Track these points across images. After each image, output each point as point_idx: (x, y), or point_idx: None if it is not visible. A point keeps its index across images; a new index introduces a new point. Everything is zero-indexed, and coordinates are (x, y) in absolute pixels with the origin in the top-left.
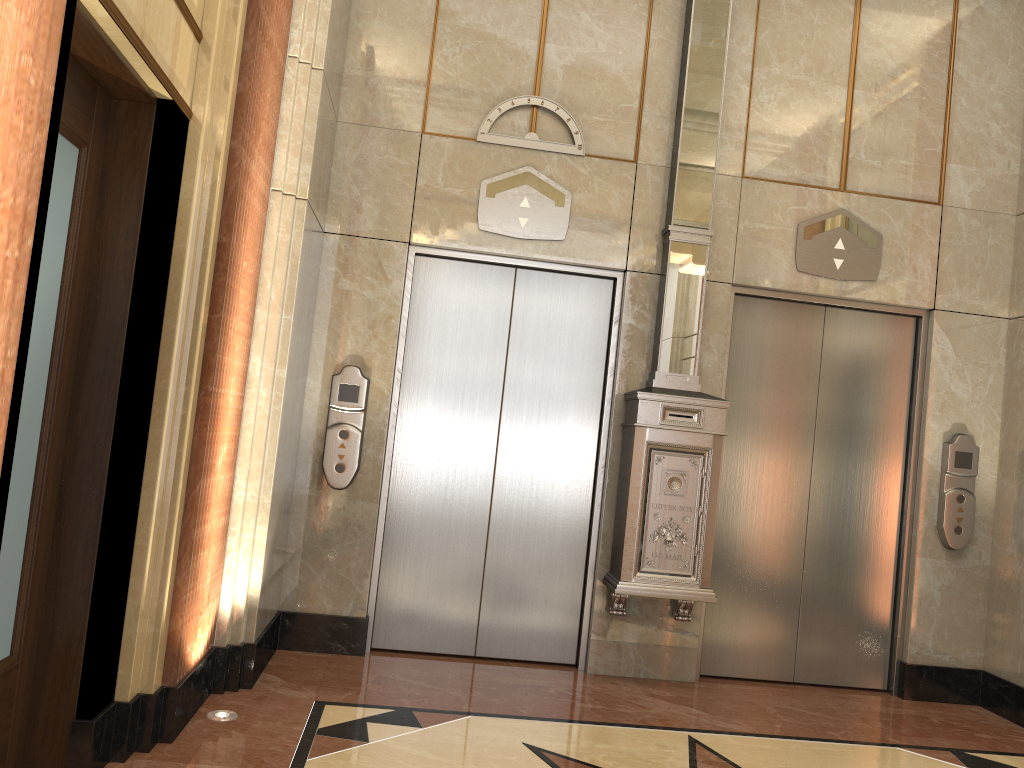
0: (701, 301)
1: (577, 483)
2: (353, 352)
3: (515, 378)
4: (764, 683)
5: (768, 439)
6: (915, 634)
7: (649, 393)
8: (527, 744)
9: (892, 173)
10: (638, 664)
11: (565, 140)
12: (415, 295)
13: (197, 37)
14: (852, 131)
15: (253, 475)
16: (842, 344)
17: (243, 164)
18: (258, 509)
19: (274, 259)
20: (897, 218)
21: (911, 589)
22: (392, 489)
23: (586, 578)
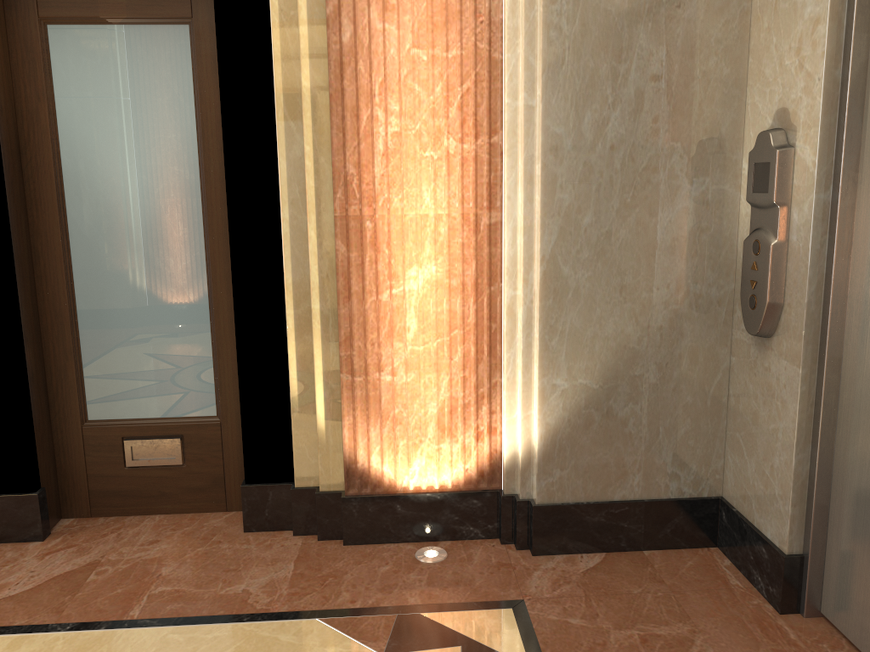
0: None
1: None
2: (780, 105)
3: None
4: None
5: None
6: None
7: None
8: None
9: None
10: None
11: None
12: None
13: None
14: None
15: (519, 302)
16: None
17: None
18: (533, 345)
19: (512, 20)
20: None
21: None
22: (846, 347)
23: None
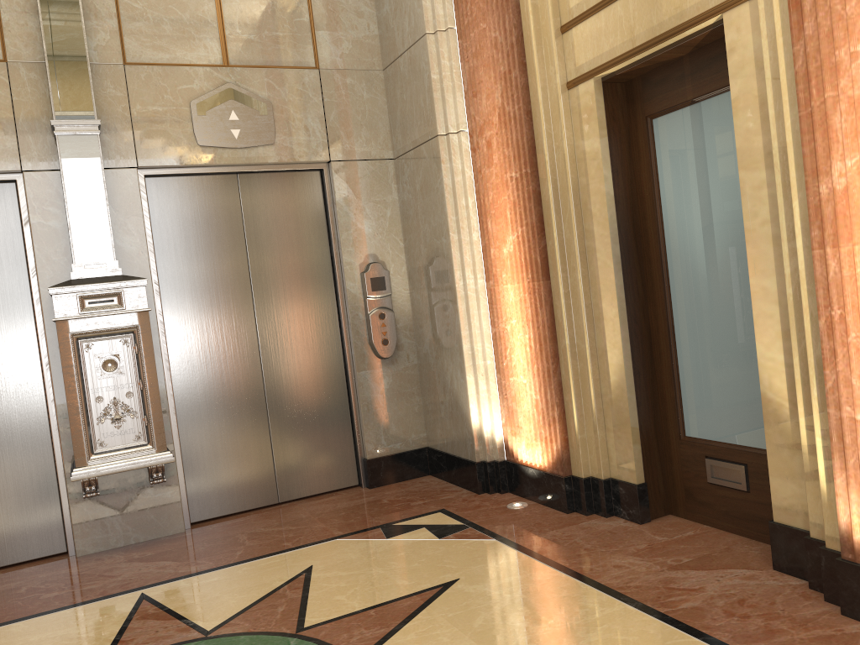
0: (104, 189)
1: (26, 386)
2: None
3: None
4: (253, 511)
5: (210, 302)
6: (369, 434)
7: (61, 287)
8: None
9: (269, 45)
10: (127, 533)
11: None
12: None
13: None
14: (224, 9)
15: None
16: (260, 205)
17: None
18: None
19: None
20: (282, 85)
21: (359, 399)
22: None
23: (57, 471)
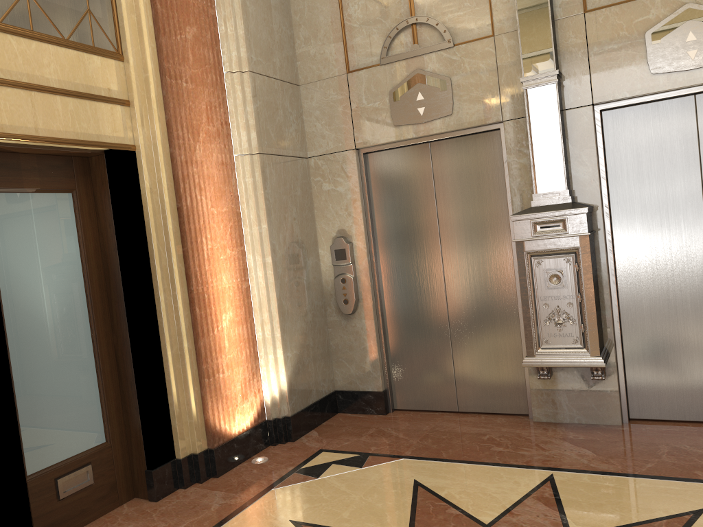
0: (559, 129)
1: (504, 285)
2: (339, 228)
3: (445, 220)
4: (692, 424)
5: (658, 223)
6: None
7: (519, 215)
8: (415, 480)
9: None
10: (571, 413)
11: (439, 40)
12: (371, 180)
13: (124, 105)
14: None
15: (266, 322)
16: None
17: (181, 159)
18: (275, 340)
19: (246, 195)
20: None
21: None
22: (384, 308)
23: (522, 353)
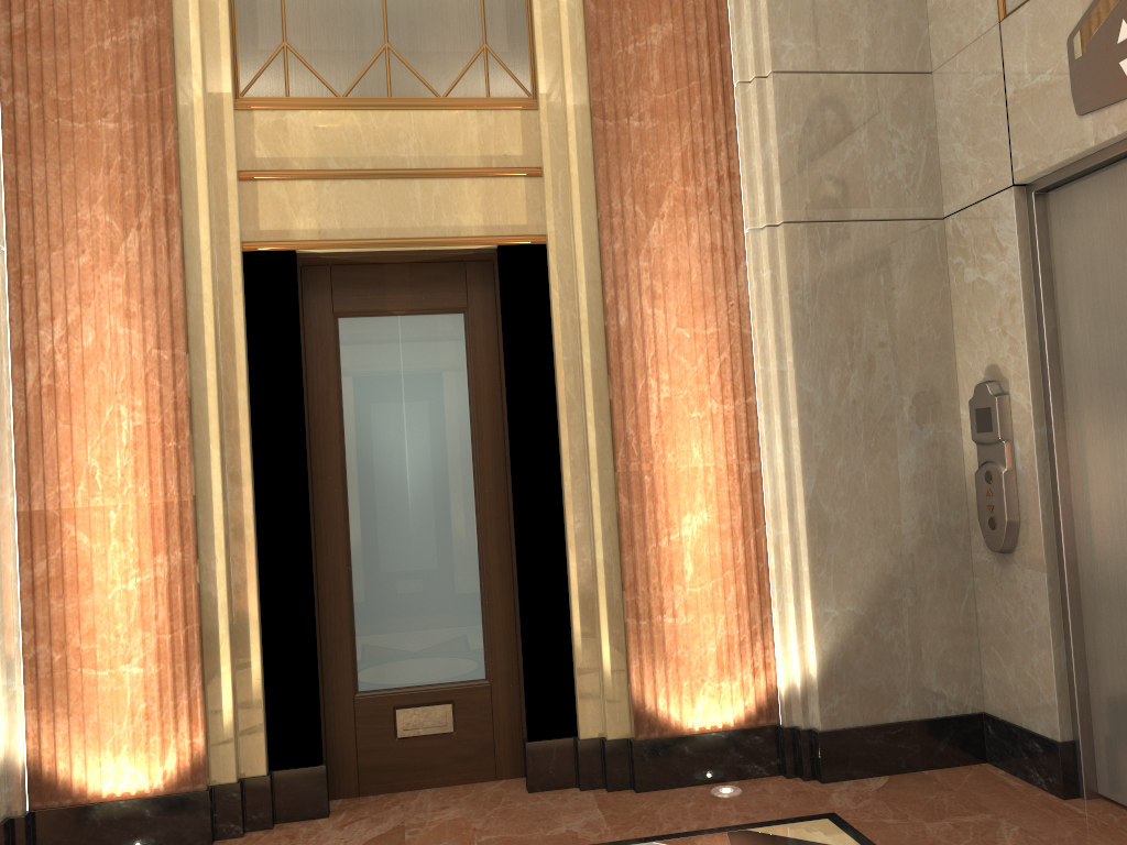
0: None
1: None
2: (989, 362)
3: None
4: None
5: None
6: None
7: None
8: None
9: None
10: None
11: None
12: (1054, 252)
13: (531, 176)
14: None
15: (785, 540)
16: None
17: (613, 249)
18: (802, 578)
19: (760, 303)
20: None
21: None
22: (1079, 551)
23: None
